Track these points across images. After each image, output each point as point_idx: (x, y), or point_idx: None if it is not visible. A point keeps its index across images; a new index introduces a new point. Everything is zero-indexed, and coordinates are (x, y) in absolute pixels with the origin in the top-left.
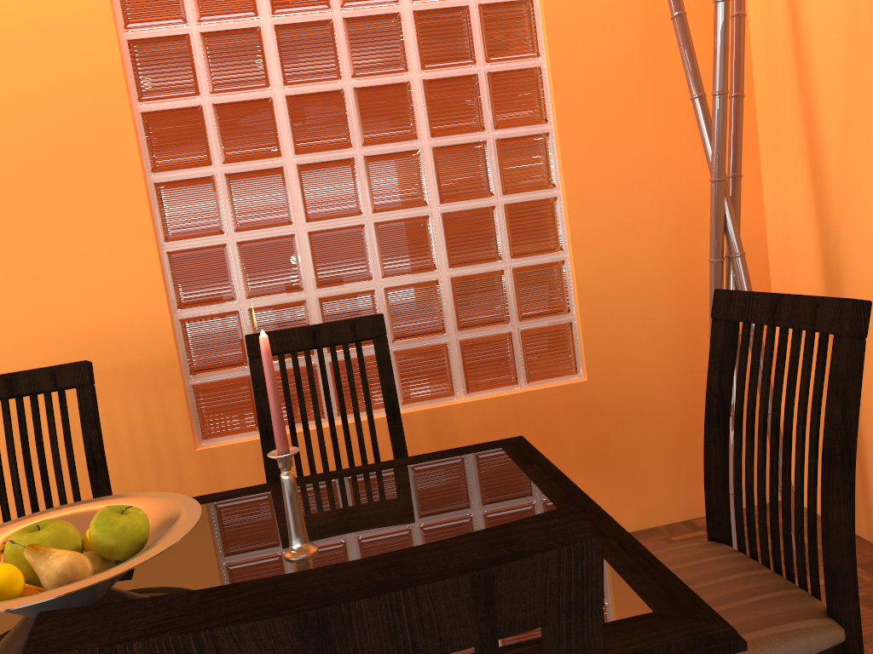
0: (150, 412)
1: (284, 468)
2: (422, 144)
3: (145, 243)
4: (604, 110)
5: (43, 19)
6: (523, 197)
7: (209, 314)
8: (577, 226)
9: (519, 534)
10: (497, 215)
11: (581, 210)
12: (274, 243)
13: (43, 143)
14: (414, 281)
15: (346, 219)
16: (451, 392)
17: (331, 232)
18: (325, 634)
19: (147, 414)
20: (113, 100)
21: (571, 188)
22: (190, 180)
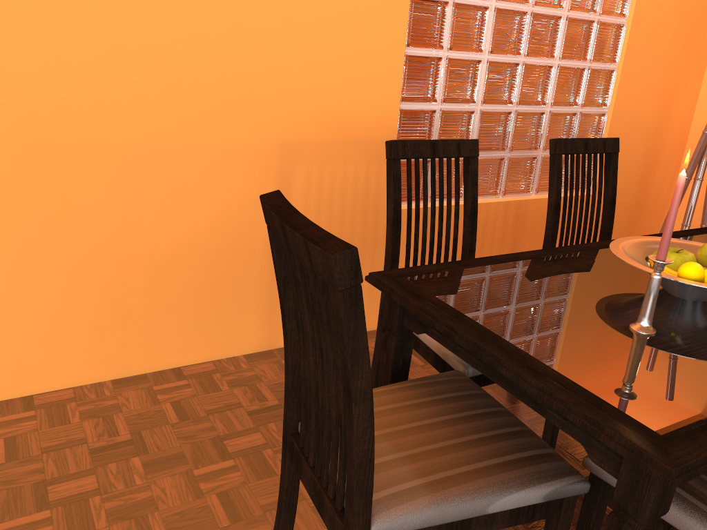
0: (369, 177)
1: None
2: (563, 13)
3: (399, 45)
4: (654, 18)
5: None
6: (598, 66)
7: (420, 110)
8: (619, 93)
9: None
10: (585, 75)
11: (624, 82)
12: (469, 65)
13: None
14: (534, 111)
15: (512, 57)
16: (529, 190)
17: (501, 65)
18: None
19: (367, 178)
20: None
21: (625, 66)
22: (434, 2)
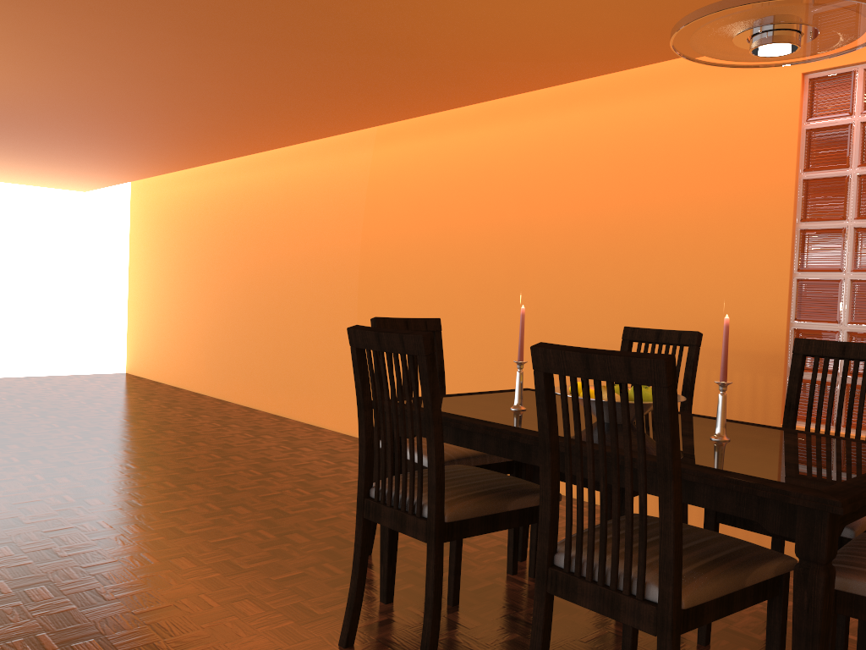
0: (756, 388)
1: (719, 390)
2: None
3: (782, 270)
4: None
5: (754, 117)
6: None
7: (815, 329)
8: None
9: (647, 355)
10: None
11: None
12: None
13: (734, 197)
14: None
15: None
16: None
17: None
18: (587, 361)
19: (754, 388)
20: (785, 170)
21: None
22: (825, 230)
